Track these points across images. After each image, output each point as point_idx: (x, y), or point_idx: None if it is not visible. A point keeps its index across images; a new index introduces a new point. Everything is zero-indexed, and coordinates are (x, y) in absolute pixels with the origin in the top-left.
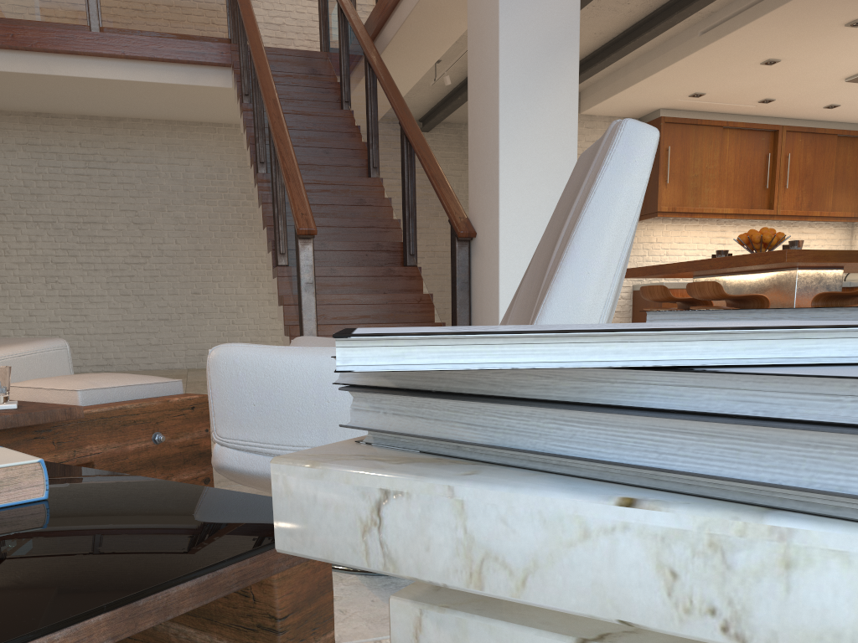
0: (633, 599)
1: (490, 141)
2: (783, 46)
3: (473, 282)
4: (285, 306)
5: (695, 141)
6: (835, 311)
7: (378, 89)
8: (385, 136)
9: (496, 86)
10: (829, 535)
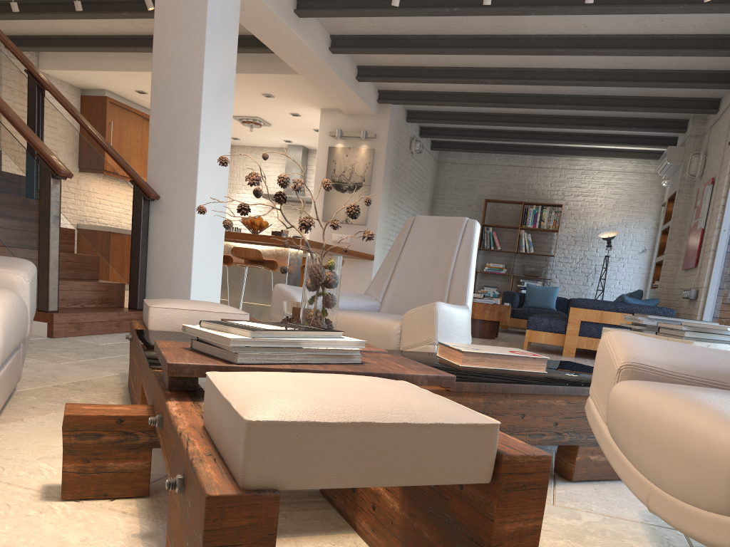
0: None
1: (186, 138)
2: None
3: (153, 232)
4: None
5: (127, 122)
6: (684, 319)
7: None
8: None
9: (198, 104)
10: None
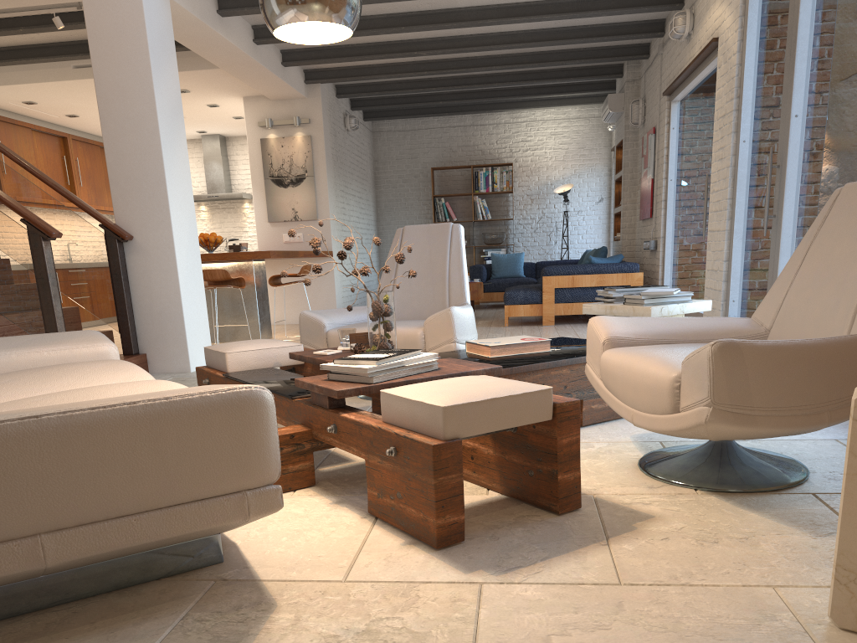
0: (678, 312)
1: (151, 173)
2: None
3: (132, 274)
4: None
5: (16, 138)
6: (643, 287)
7: None
8: None
9: (156, 137)
10: (687, 303)
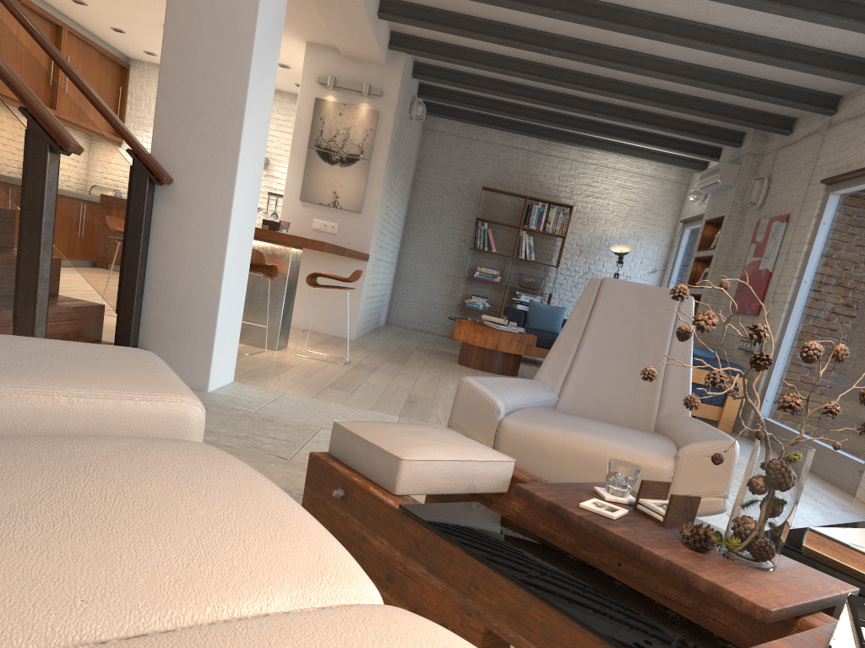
0: None
1: (224, 97)
2: None
3: (157, 233)
4: None
5: None
6: None
7: None
8: None
9: (247, 46)
10: None
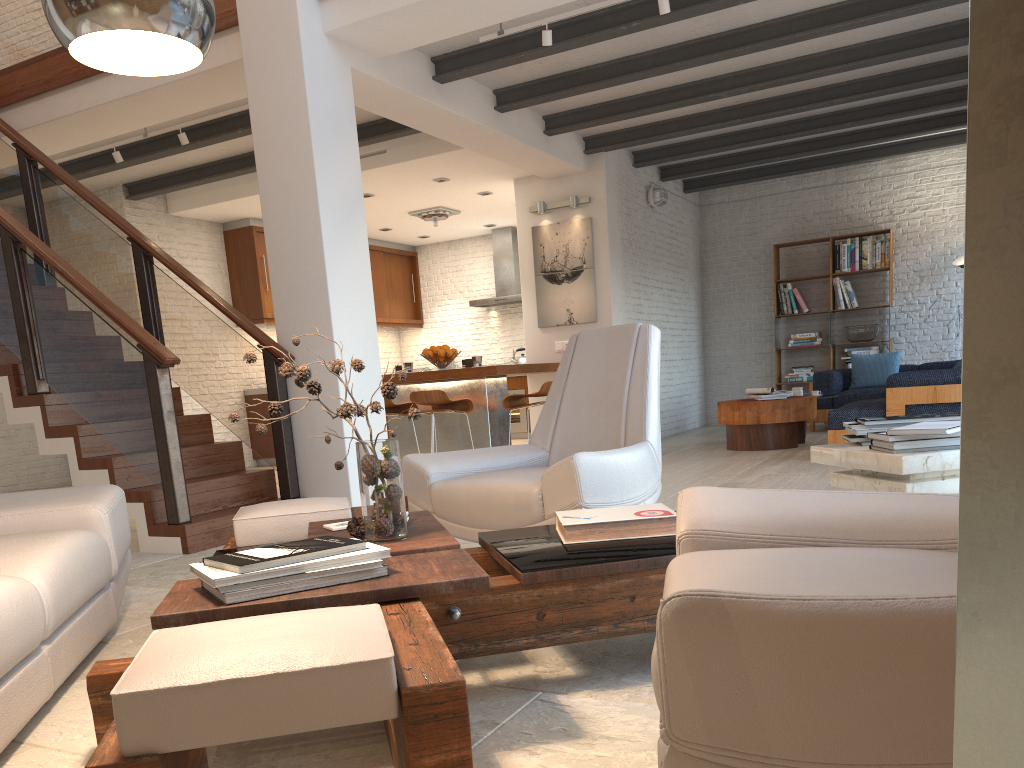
0: None
1: (312, 280)
2: (383, 186)
3: (294, 401)
4: (80, 437)
5: None
6: (918, 419)
7: (53, 191)
8: (78, 245)
9: (318, 235)
10: None
